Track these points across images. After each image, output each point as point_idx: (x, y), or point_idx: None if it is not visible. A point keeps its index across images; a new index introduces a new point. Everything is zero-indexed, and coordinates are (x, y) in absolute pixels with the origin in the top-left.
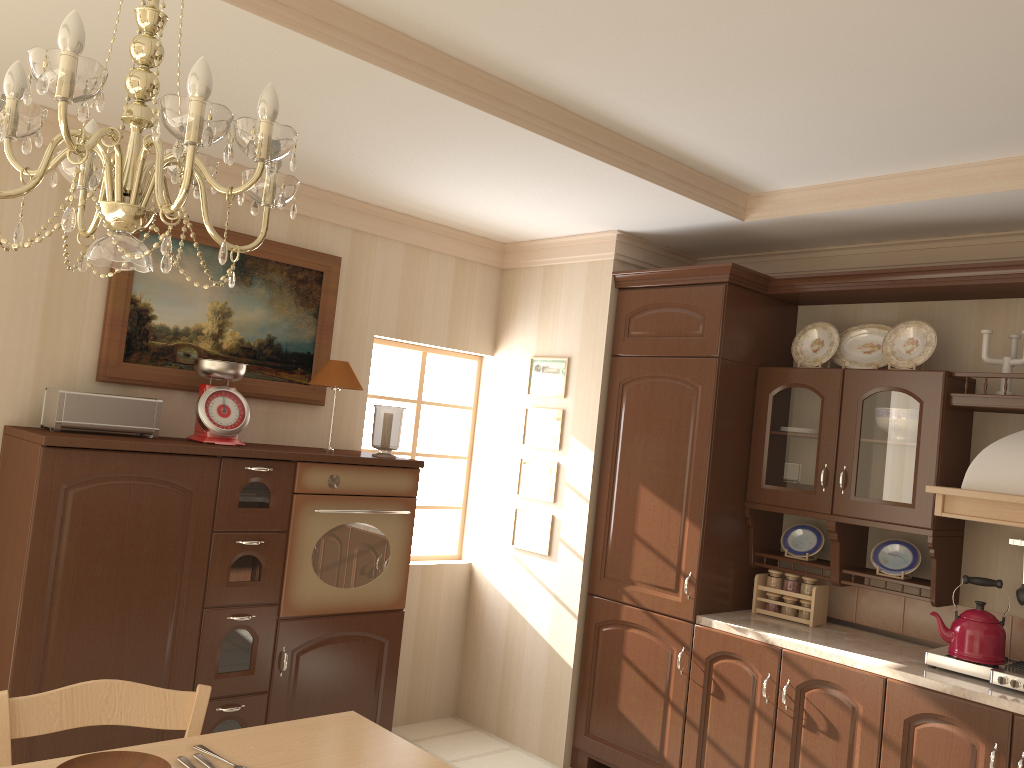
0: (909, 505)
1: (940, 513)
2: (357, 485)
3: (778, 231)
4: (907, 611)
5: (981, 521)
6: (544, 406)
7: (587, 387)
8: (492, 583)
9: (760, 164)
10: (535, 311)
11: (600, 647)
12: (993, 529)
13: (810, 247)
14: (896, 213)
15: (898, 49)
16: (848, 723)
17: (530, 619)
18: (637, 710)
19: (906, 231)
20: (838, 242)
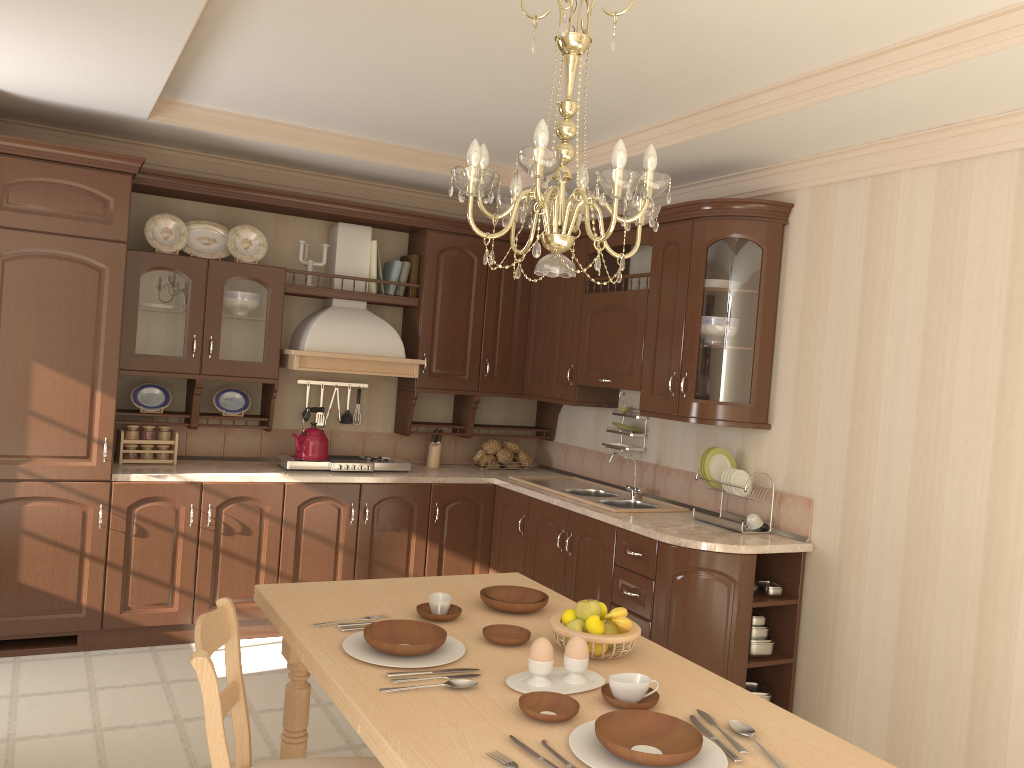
0: (262, 363)
1: (298, 368)
2: None
3: (153, 130)
4: (227, 439)
5: (324, 371)
6: None
7: None
8: None
9: (226, 93)
10: None
11: None
12: (285, 374)
13: (141, 141)
14: (269, 148)
15: (446, 98)
16: (258, 521)
17: None
18: (45, 575)
19: (243, 154)
20: (175, 145)
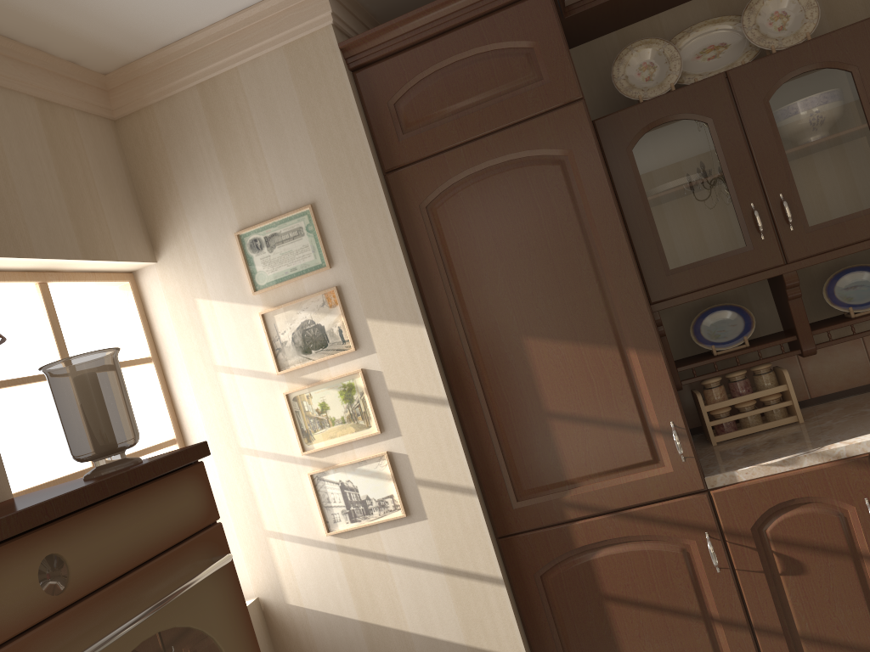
0: None
1: None
2: (109, 555)
3: None
4: None
5: None
6: (296, 297)
7: (367, 234)
8: (314, 608)
9: None
10: (211, 161)
11: (557, 604)
12: None
13: None
14: None
15: None
16: None
17: (414, 627)
18: None
19: None
20: None
